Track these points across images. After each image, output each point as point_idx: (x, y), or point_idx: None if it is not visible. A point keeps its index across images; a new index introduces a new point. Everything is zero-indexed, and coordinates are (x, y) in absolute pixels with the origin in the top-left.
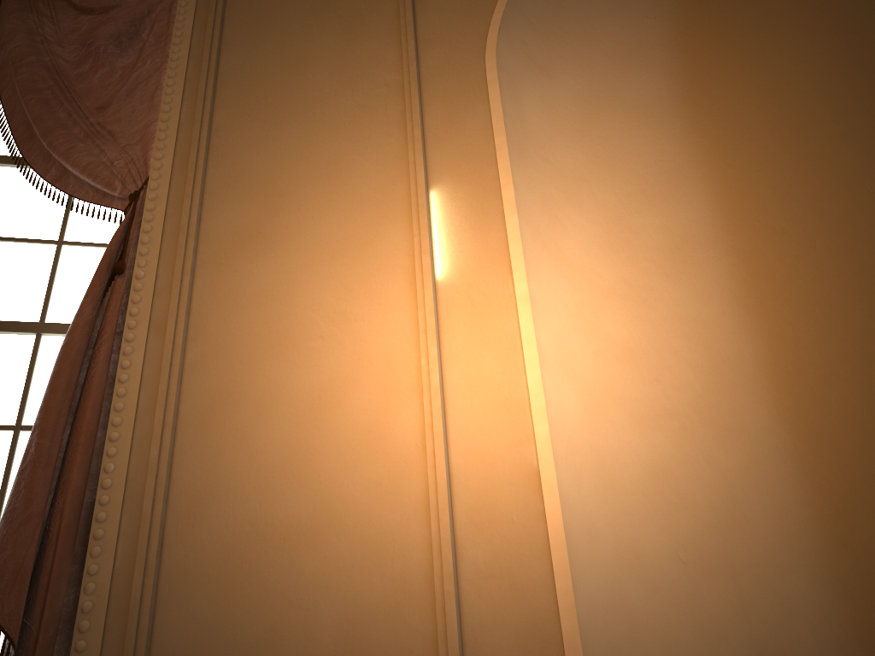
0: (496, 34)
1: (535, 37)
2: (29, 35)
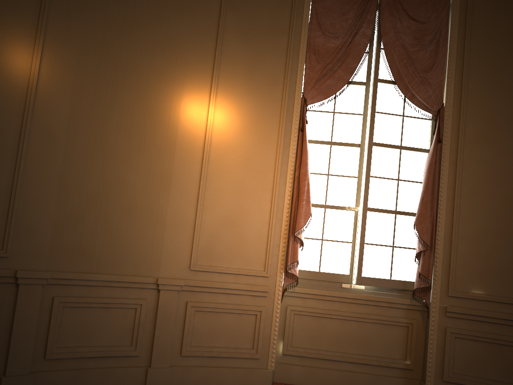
0: None
1: None
2: (393, 29)
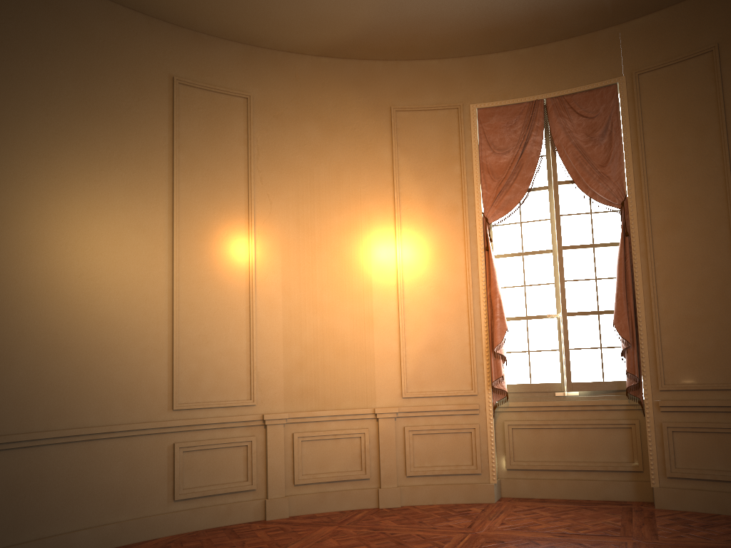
0: None
1: None
2: (564, 130)
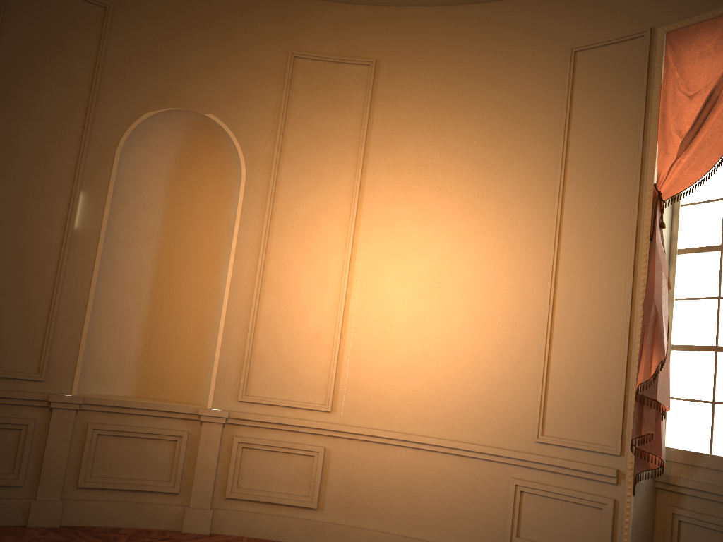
0: (123, 142)
1: (135, 138)
2: None
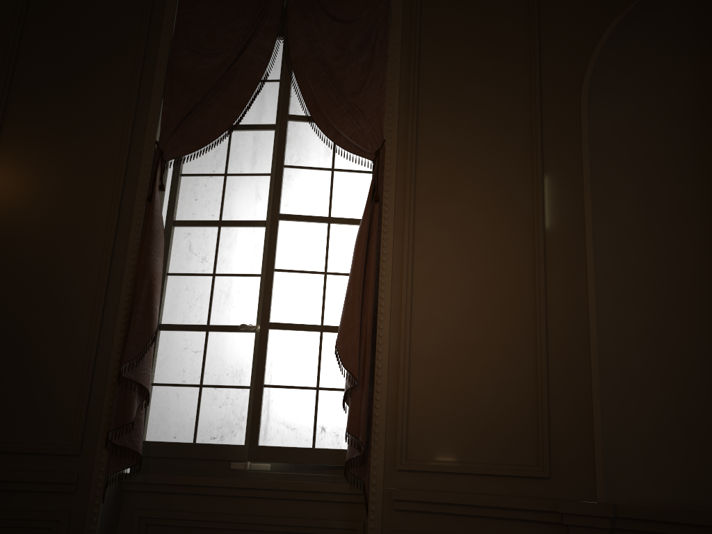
0: (588, 79)
1: (611, 72)
2: (307, 37)
